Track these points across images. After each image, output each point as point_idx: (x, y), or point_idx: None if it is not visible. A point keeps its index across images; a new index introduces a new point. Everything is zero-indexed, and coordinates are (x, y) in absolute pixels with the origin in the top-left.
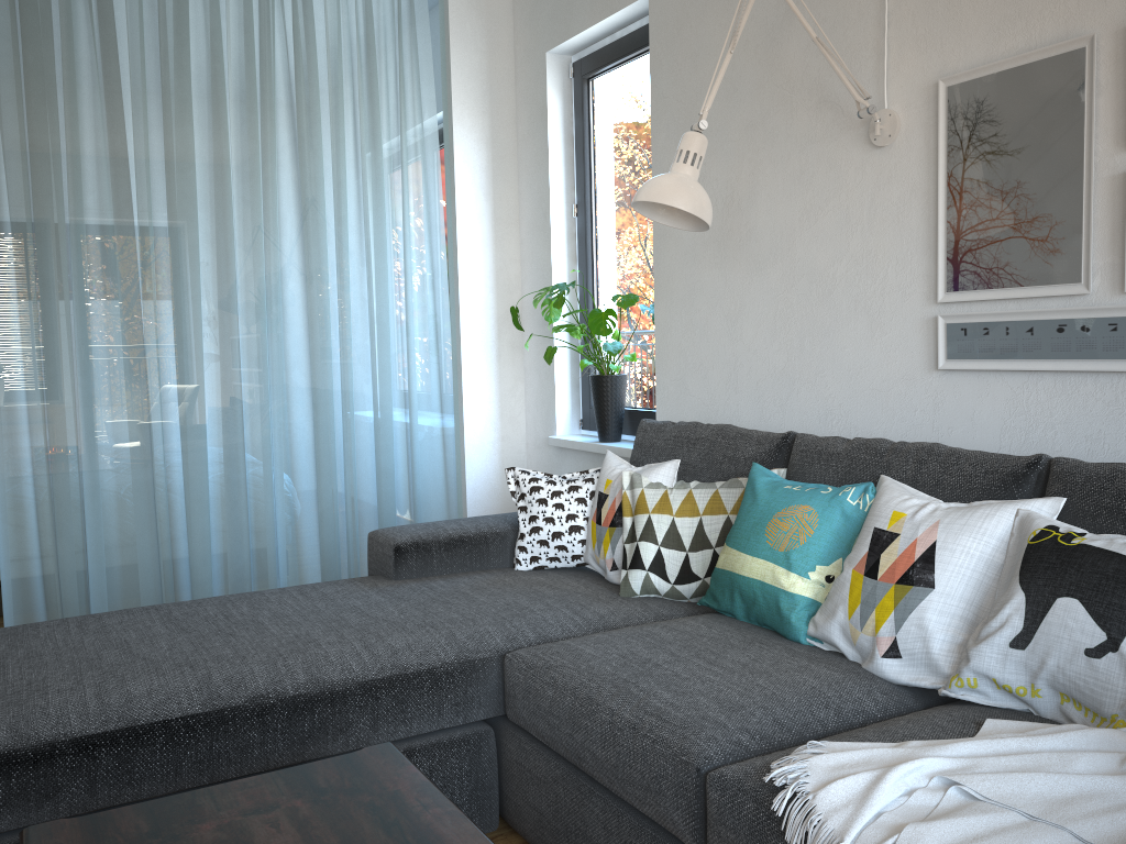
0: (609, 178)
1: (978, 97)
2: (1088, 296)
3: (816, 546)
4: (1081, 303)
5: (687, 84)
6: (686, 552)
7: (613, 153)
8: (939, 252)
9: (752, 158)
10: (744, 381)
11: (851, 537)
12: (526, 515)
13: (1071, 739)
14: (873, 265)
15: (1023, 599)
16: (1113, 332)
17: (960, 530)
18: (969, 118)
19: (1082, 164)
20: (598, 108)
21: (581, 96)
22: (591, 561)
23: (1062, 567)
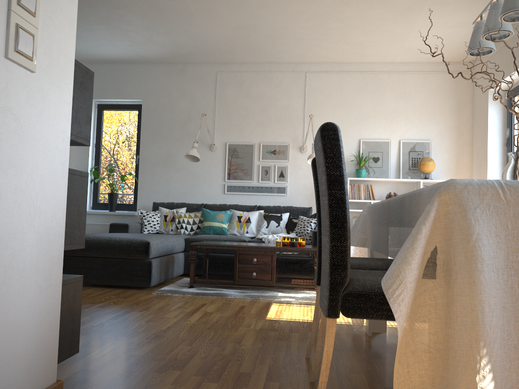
0: (111, 139)
1: (234, 147)
2: (253, 182)
3: (225, 220)
4: (252, 183)
5: (156, 124)
6: (191, 225)
7: (113, 132)
8: (226, 172)
9: (177, 146)
10: (171, 195)
11: (230, 218)
12: (146, 220)
13: (281, 234)
14: (210, 173)
15: (266, 221)
16: (257, 188)
17: (252, 214)
18: (232, 150)
19: (252, 162)
20: (107, 119)
21: (101, 114)
22: (162, 230)
23: (270, 217)
